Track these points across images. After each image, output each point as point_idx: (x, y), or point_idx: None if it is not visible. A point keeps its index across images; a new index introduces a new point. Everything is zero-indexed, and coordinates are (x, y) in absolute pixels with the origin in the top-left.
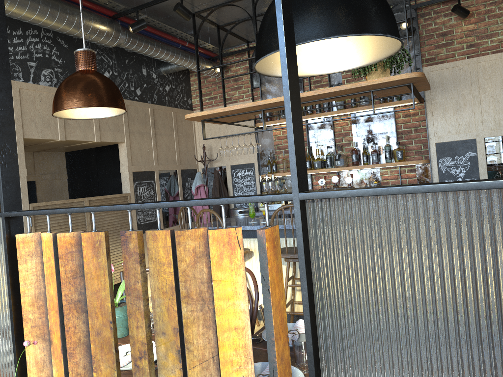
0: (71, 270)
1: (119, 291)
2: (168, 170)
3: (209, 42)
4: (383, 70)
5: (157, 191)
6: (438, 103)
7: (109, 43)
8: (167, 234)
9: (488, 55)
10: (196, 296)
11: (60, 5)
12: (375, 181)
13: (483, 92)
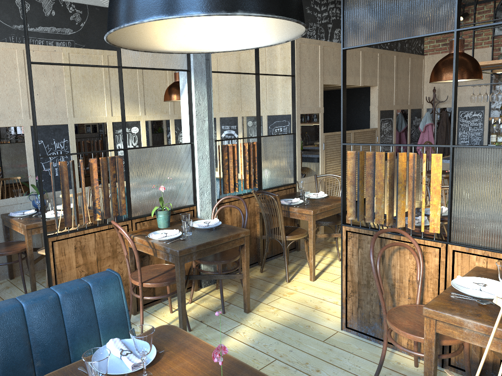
0: None
1: None
2: (402, 109)
3: None
4: None
5: (394, 127)
6: None
7: None
8: None
9: None
10: None
11: None
12: None
13: None
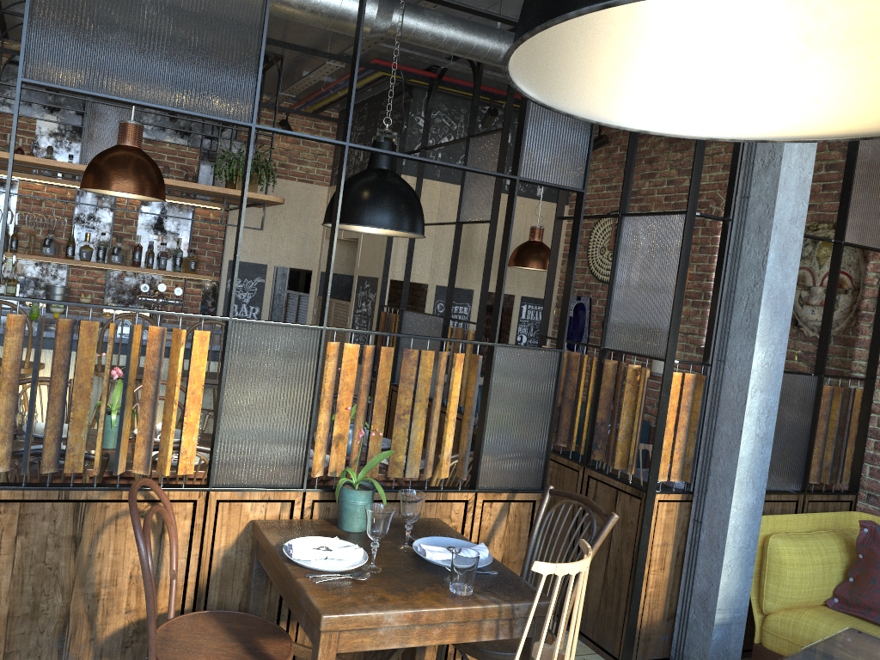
0: (367, 367)
1: (115, 399)
2: None
3: None
4: (252, 184)
5: None
6: None
7: None
8: (433, 353)
9: (295, 181)
10: (441, 383)
11: None
12: (154, 290)
13: (283, 218)
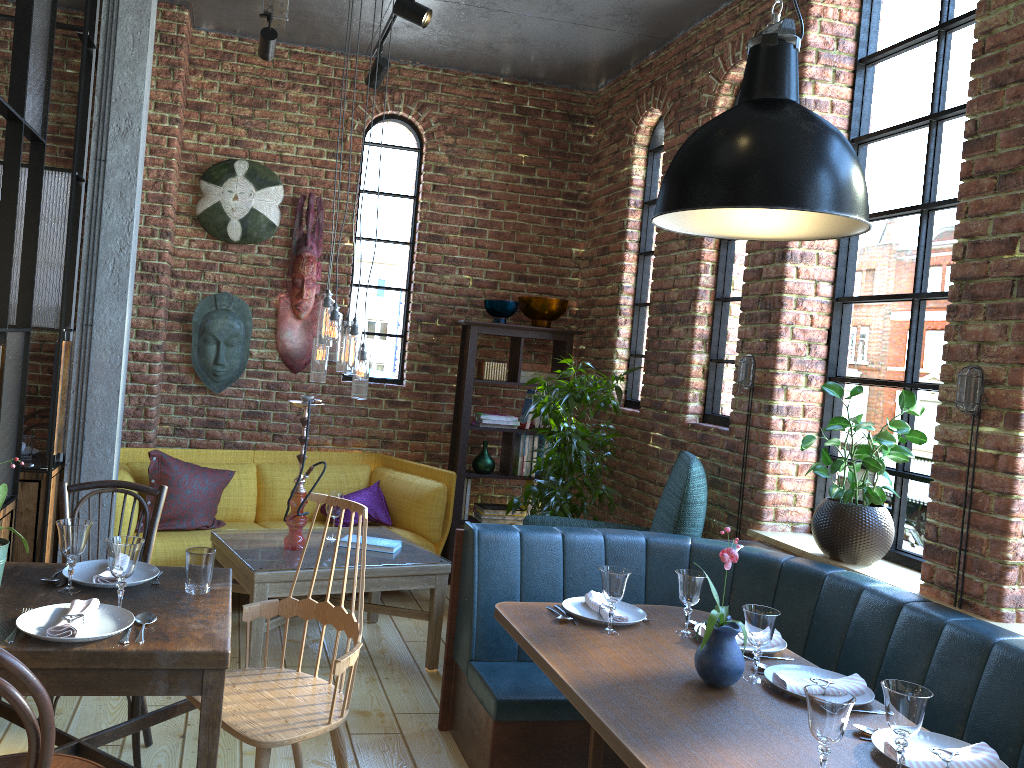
0: None
1: None
2: None
3: None
4: None
5: None
6: None
7: None
8: None
9: None
10: None
11: None
12: None
13: None
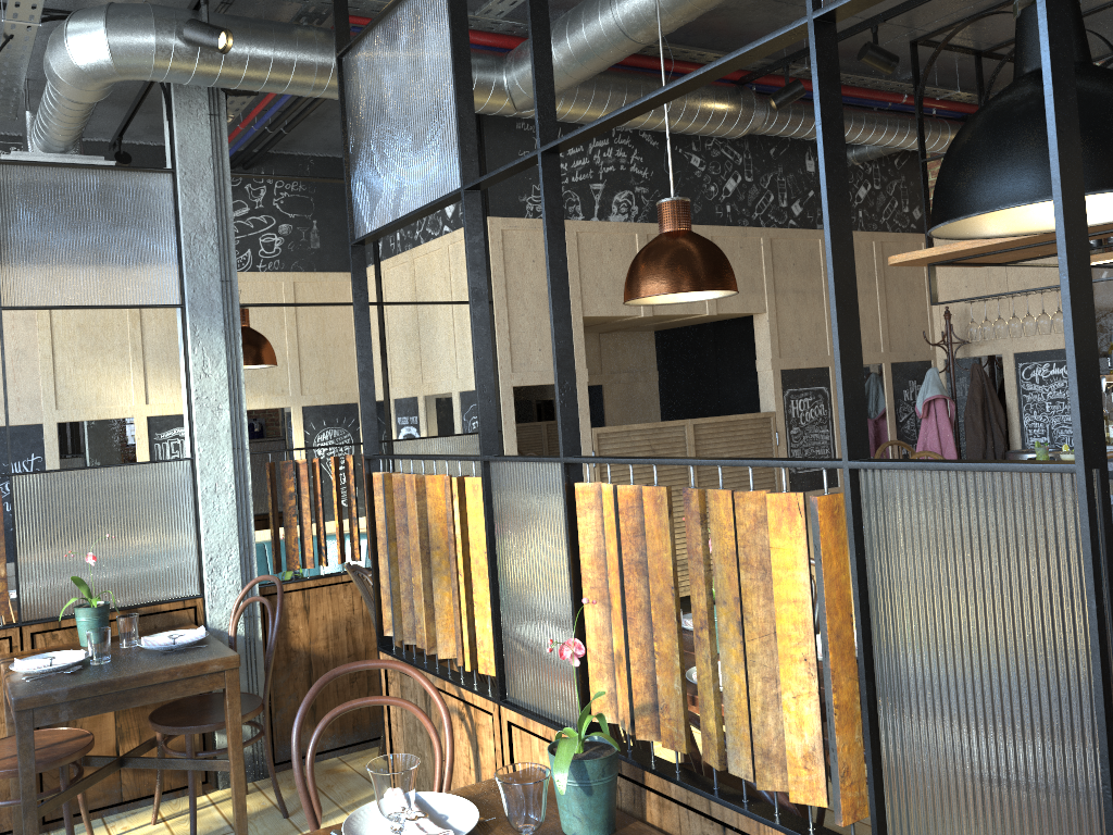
0: (632, 527)
1: None
2: None
3: (961, 84)
4: None
5: (835, 409)
6: None
7: (733, 133)
8: (728, 494)
9: None
10: (756, 564)
11: (643, 85)
12: None
13: None
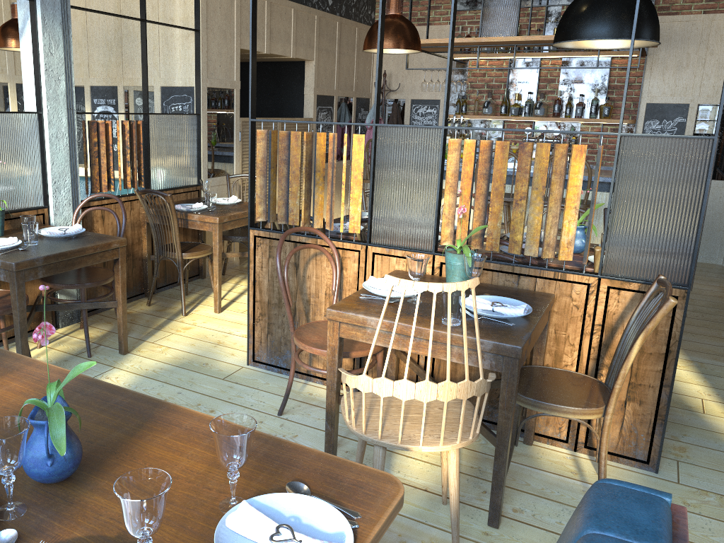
0: (484, 159)
1: None
2: (345, 97)
3: None
4: None
5: (334, 120)
6: (660, 60)
7: None
8: (548, 145)
9: None
10: (558, 172)
11: None
12: (573, 137)
13: (710, 54)
